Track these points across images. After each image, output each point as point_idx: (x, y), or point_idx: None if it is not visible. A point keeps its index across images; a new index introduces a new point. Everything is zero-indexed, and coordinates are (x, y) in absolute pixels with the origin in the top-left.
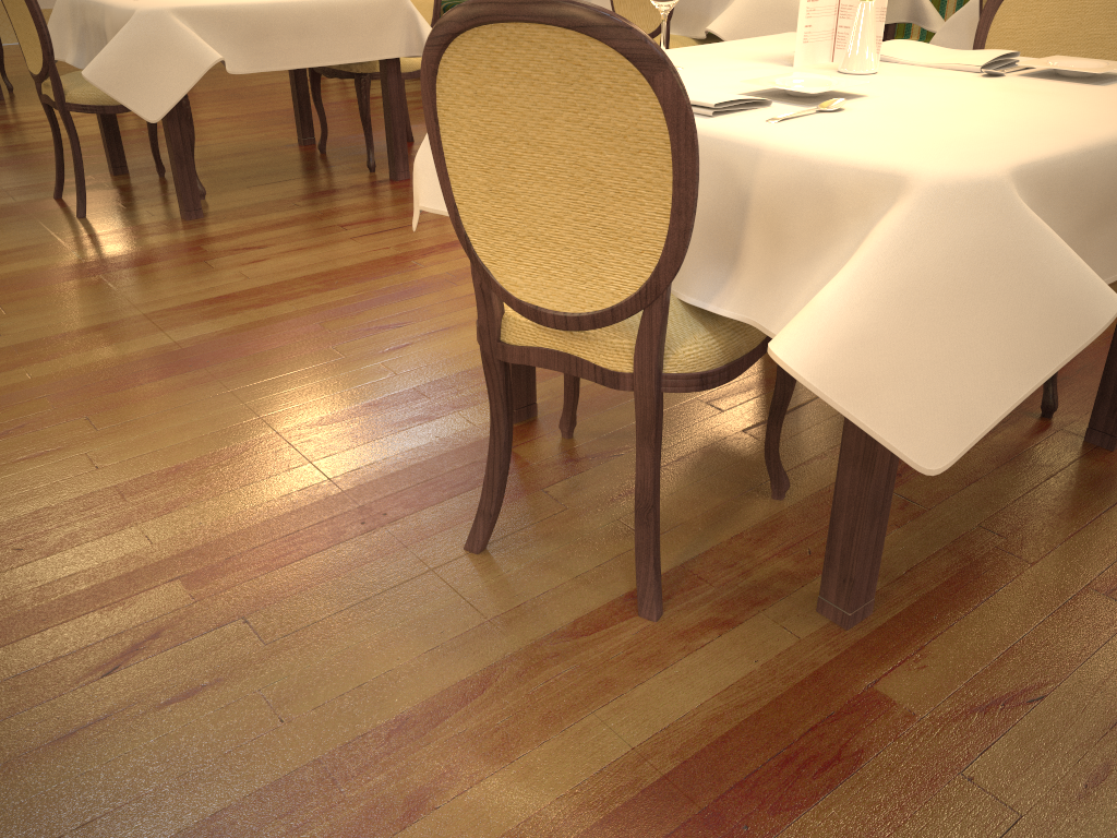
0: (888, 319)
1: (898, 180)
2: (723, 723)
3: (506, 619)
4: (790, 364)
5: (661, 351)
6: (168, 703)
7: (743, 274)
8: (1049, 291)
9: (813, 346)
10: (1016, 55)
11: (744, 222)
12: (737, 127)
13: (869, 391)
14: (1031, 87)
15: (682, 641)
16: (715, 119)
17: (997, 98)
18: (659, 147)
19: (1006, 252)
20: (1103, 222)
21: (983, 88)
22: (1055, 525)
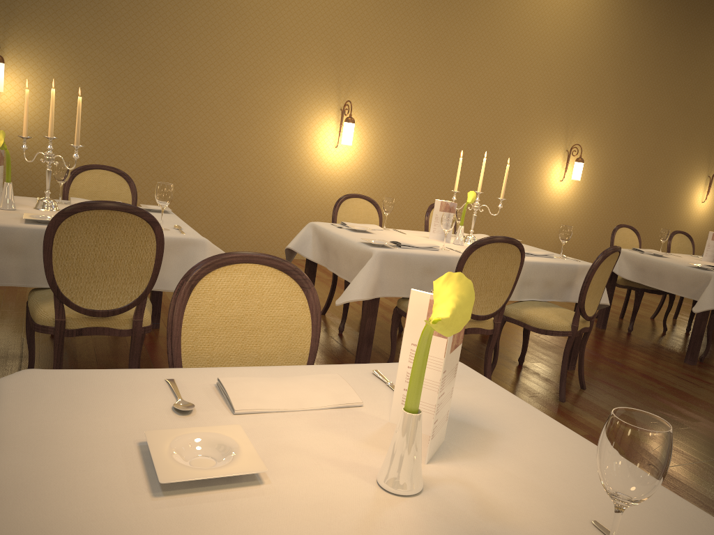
0: None
1: None
2: (685, 482)
3: None
4: None
5: None
6: None
7: None
8: None
9: None
10: None
11: None
12: None
13: None
14: None
15: None
16: None
17: None
18: None
19: None
20: None
21: None
22: None
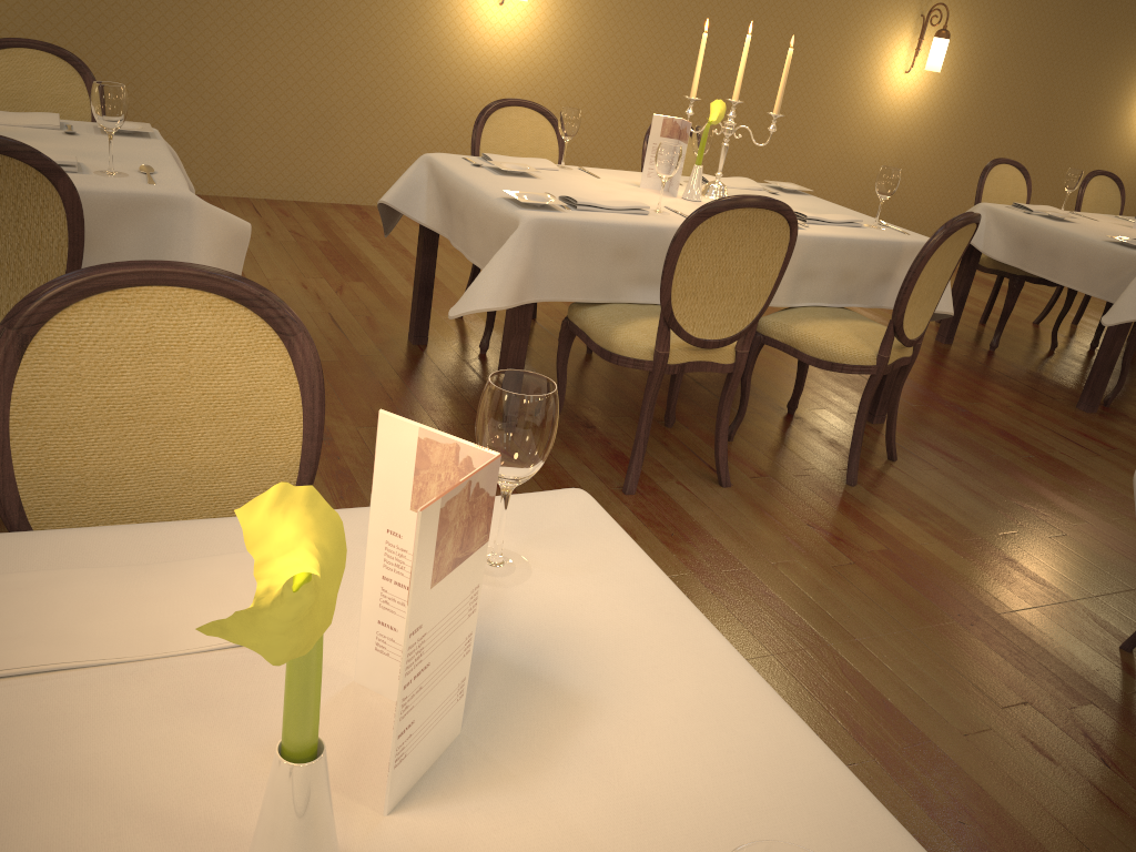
0: None
1: None
2: (1039, 641)
3: (1098, 601)
4: None
5: None
6: (1002, 513)
7: None
8: None
9: None
10: None
11: None
12: None
13: None
14: None
15: (1104, 651)
16: None
17: None
18: None
19: None
20: None
21: None
22: None
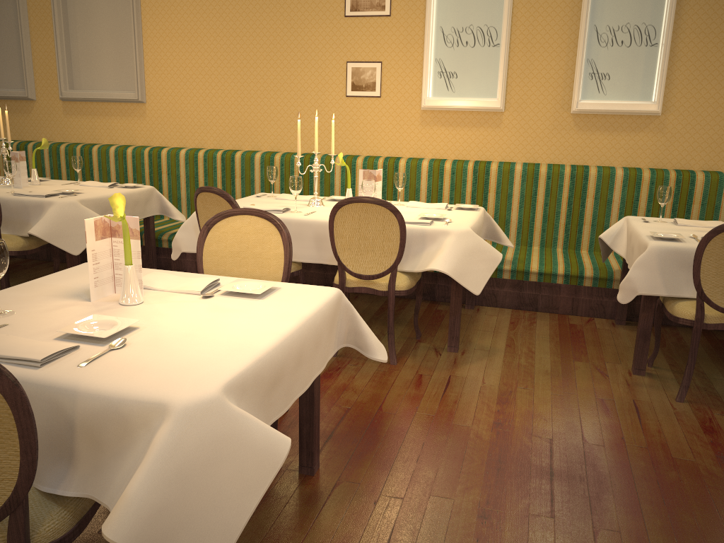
0: (172, 492)
1: (163, 406)
2: None
3: None
4: (118, 541)
5: (28, 536)
6: None
7: (78, 466)
8: (255, 448)
9: (130, 524)
10: (218, 279)
11: (73, 435)
12: (59, 374)
13: (170, 537)
14: (228, 306)
15: None
16: (42, 369)
17: (211, 319)
18: (5, 417)
19: (228, 434)
20: (275, 386)
21: (203, 310)
22: (293, 537)
